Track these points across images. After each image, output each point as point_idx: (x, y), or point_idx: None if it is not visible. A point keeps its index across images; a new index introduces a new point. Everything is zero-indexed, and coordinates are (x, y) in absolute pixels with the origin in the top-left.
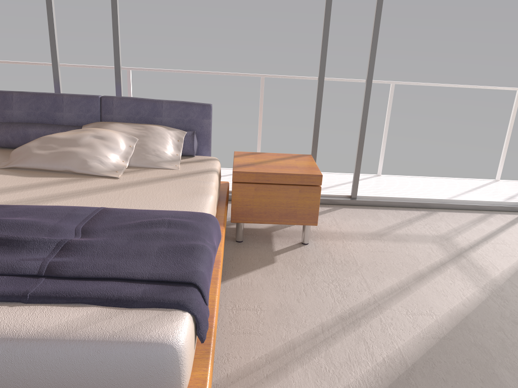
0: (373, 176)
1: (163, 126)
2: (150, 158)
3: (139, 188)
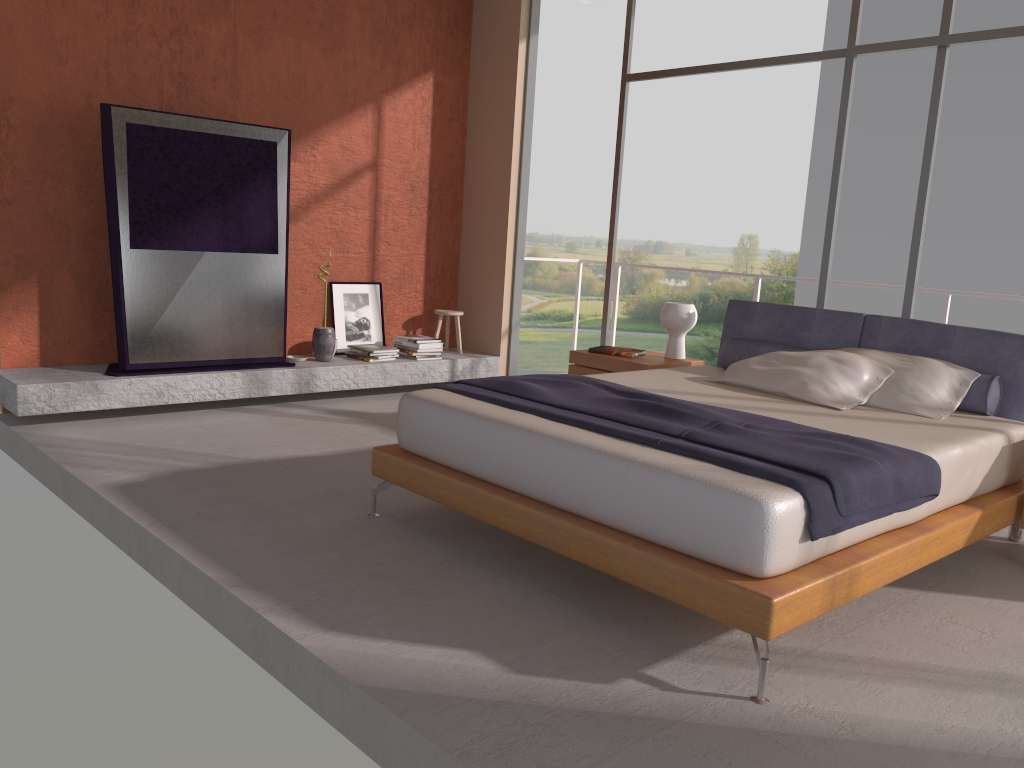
0: None
1: (944, 361)
2: (901, 398)
3: (857, 421)
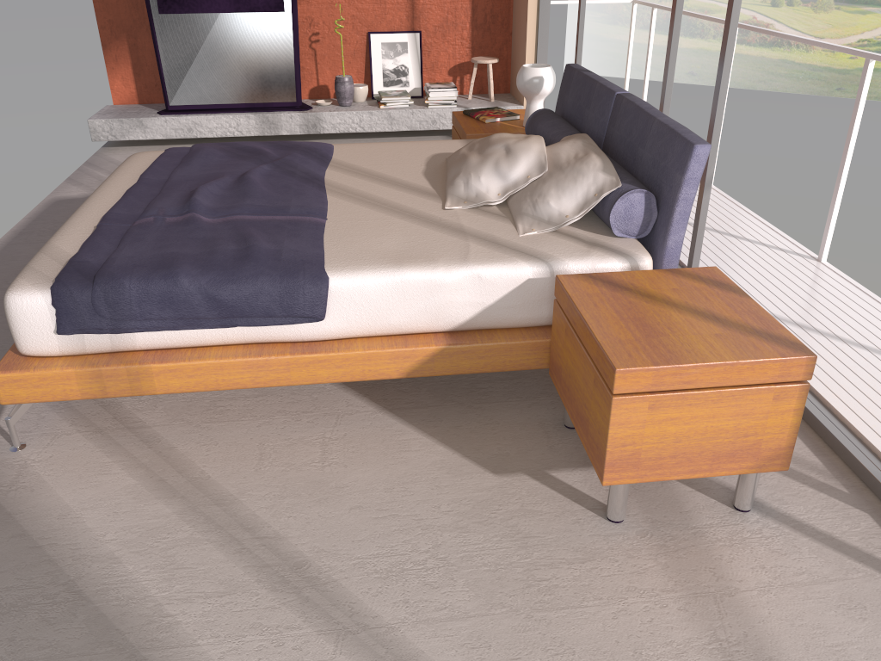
0: None
1: (609, 162)
2: (524, 204)
3: (410, 225)
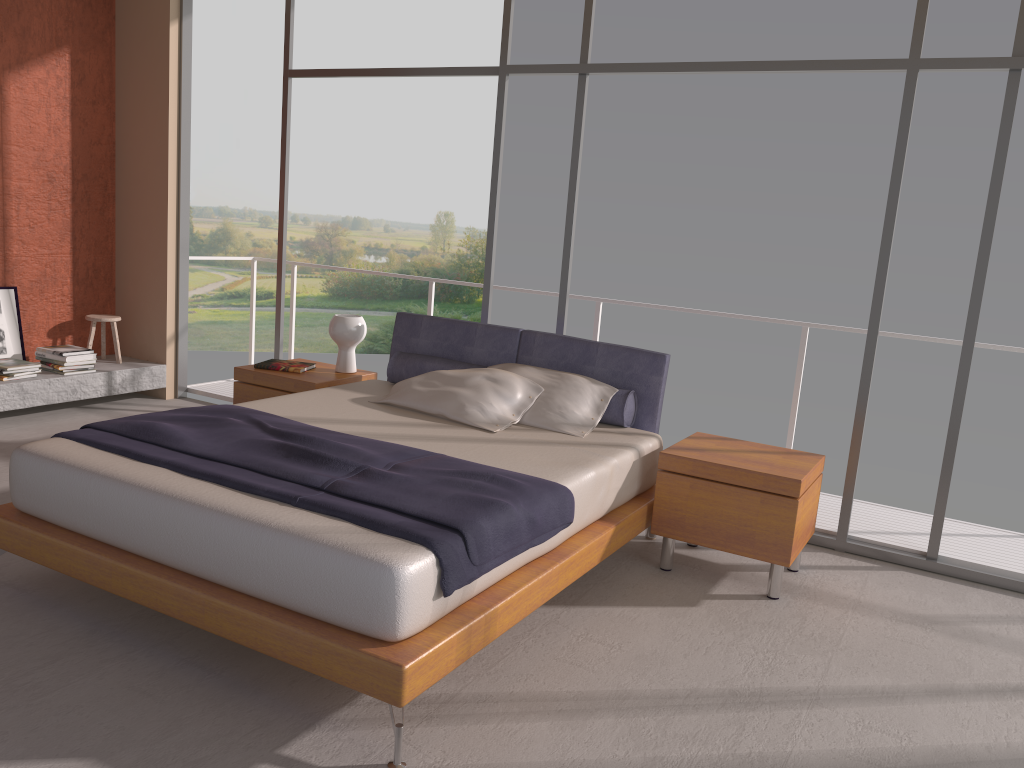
0: (1017, 535)
1: (588, 377)
2: (550, 416)
3: (507, 446)
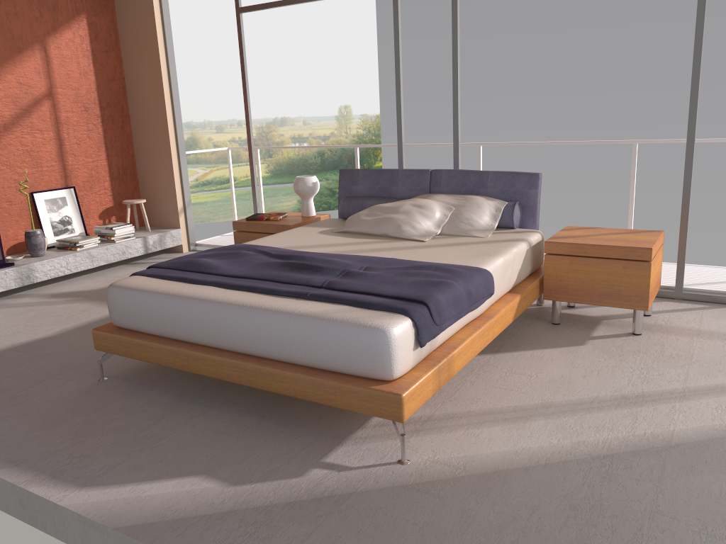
0: None
1: (484, 196)
2: (462, 226)
3: (436, 248)
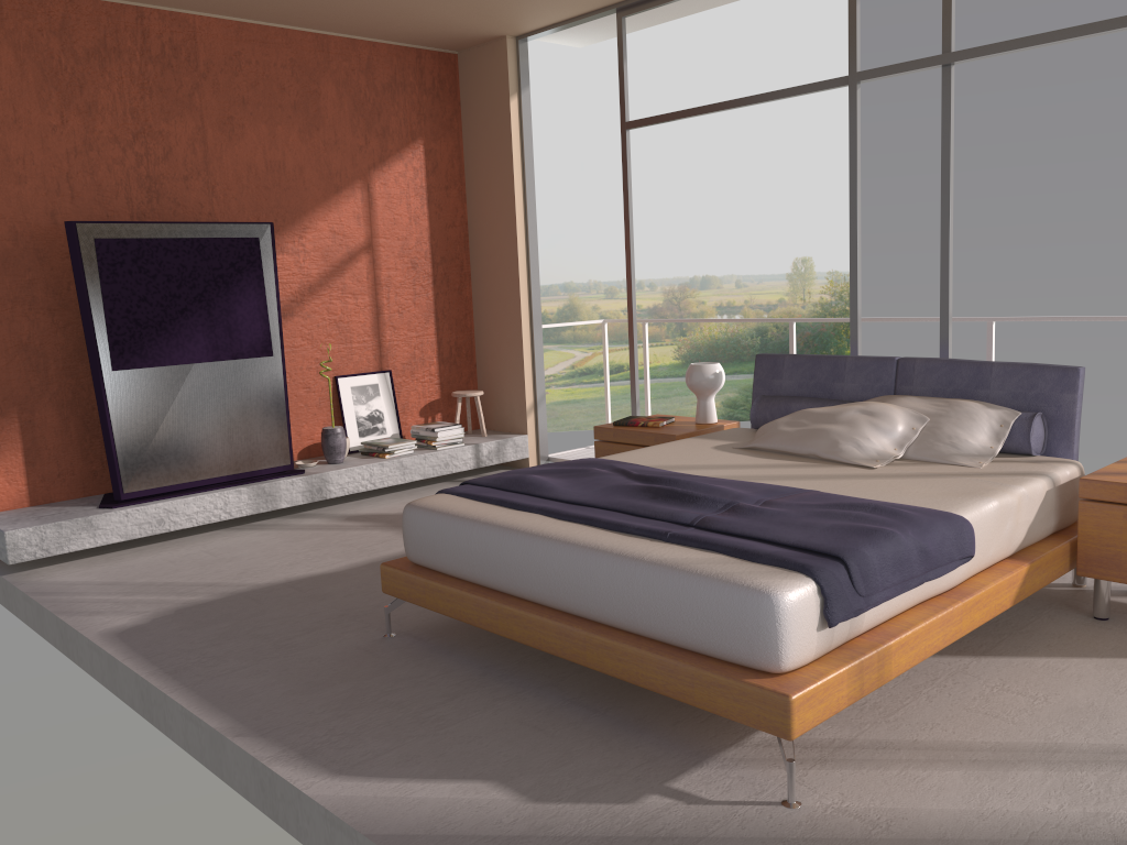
0: None
1: (982, 401)
2: (939, 448)
3: (889, 480)
